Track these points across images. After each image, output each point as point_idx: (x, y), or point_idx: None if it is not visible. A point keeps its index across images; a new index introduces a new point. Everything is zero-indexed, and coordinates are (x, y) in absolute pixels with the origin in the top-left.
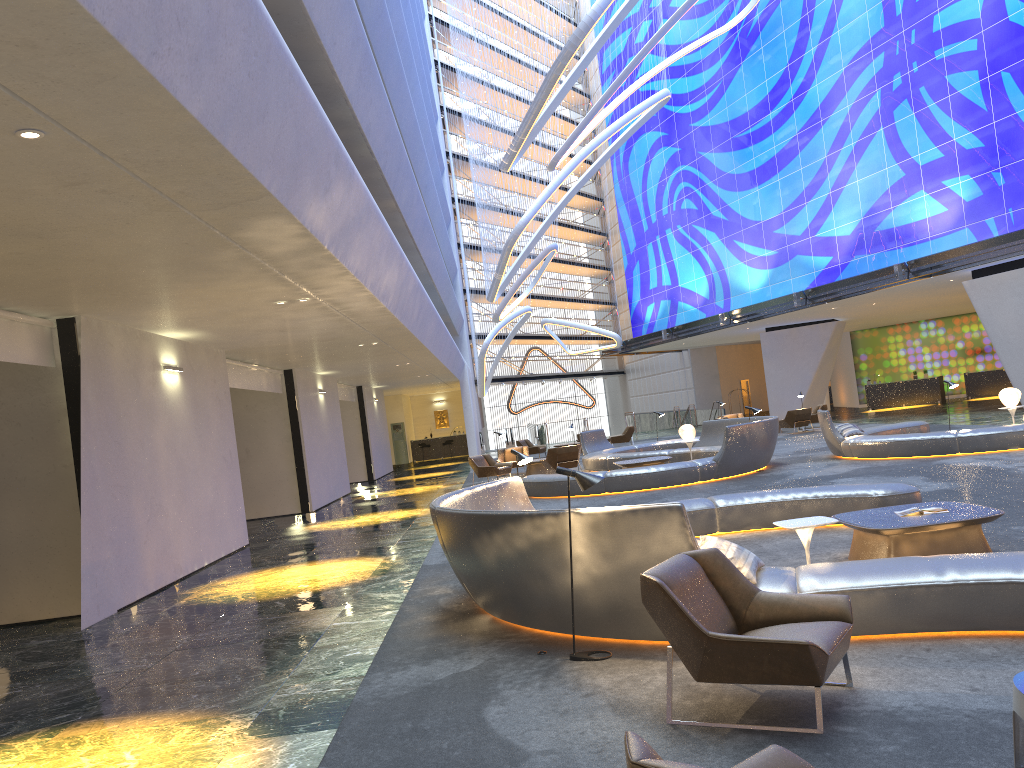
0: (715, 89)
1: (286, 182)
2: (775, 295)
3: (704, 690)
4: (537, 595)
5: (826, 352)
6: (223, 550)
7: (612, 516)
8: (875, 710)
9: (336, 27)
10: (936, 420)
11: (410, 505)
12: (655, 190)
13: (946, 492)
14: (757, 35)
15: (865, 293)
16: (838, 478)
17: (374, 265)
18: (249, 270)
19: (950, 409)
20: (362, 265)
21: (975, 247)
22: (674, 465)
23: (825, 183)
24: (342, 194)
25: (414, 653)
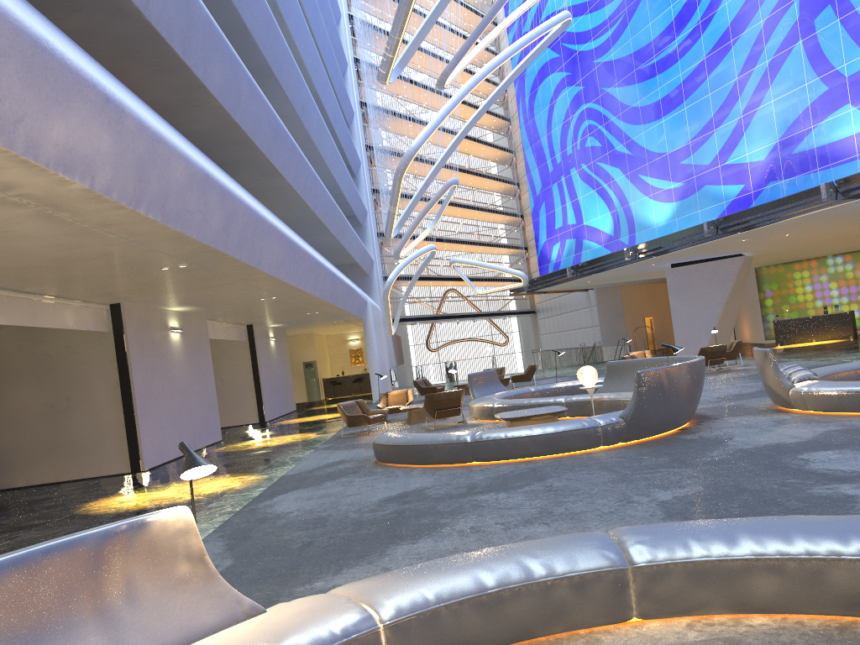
0: (618, 22)
1: None
2: (682, 228)
3: None
4: None
5: (734, 287)
6: None
7: None
8: None
9: None
10: None
11: (247, 467)
12: (559, 131)
13: None
14: None
15: (783, 220)
16: (809, 451)
17: None
18: None
19: None
20: None
21: None
22: (567, 425)
23: (736, 107)
24: None
25: None
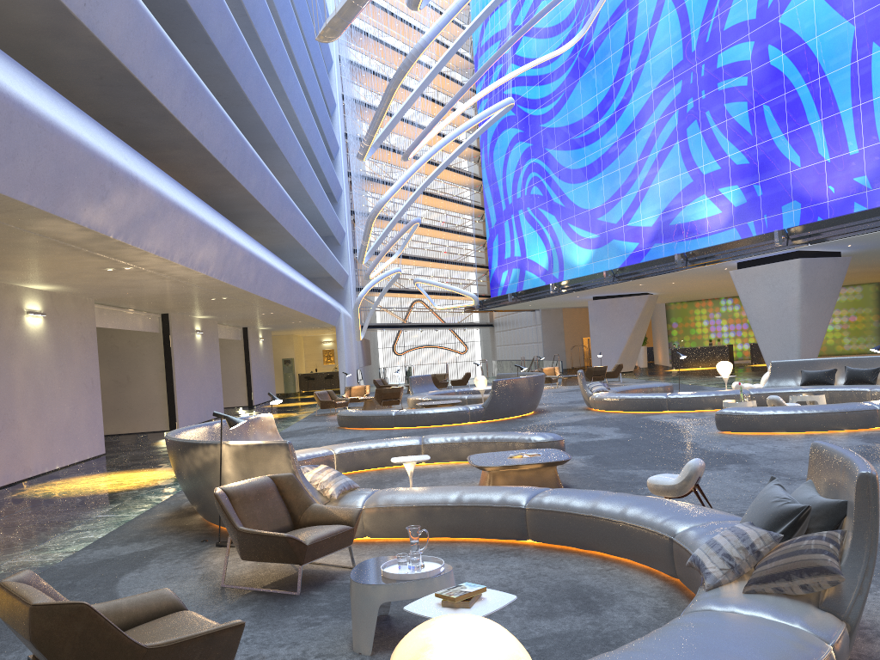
0: (559, 98)
1: (50, 197)
2: (596, 271)
3: (269, 568)
4: (210, 500)
5: (639, 319)
6: (77, 457)
7: (247, 448)
8: (347, 583)
9: (152, 65)
10: (701, 381)
11: None
12: (512, 177)
13: (613, 441)
14: (592, 57)
15: (658, 275)
16: (564, 425)
17: (181, 245)
18: (62, 249)
19: None
20: (164, 246)
21: (733, 245)
22: (450, 408)
23: (636, 182)
24: (125, 198)
25: (125, 538)
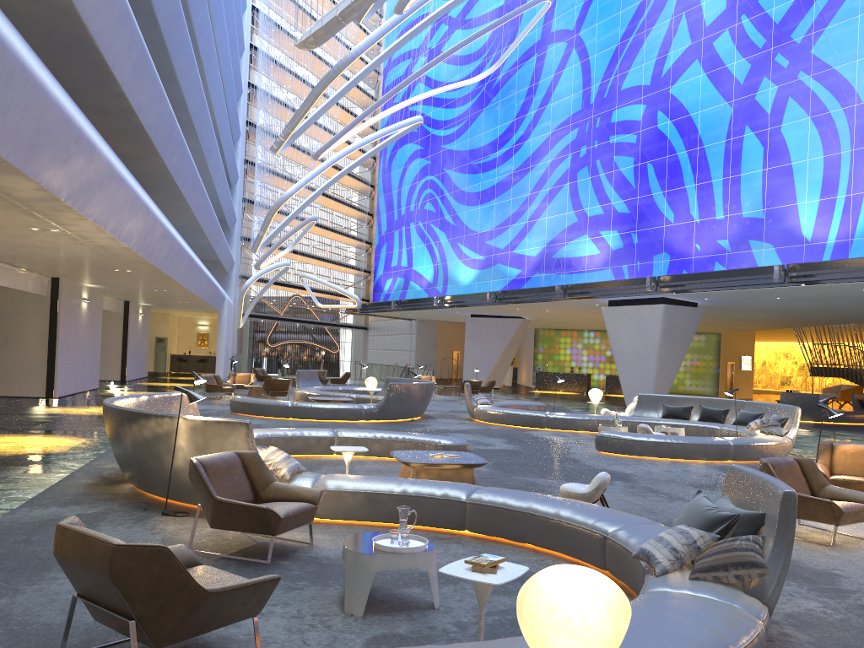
0: (463, 123)
1: (24, 155)
2: (479, 290)
3: (227, 538)
4: (154, 471)
5: (511, 341)
6: None
7: (205, 423)
8: (311, 556)
9: (113, 34)
10: (566, 405)
11: None
12: (408, 190)
13: (506, 451)
14: (498, 91)
15: (537, 302)
16: (454, 432)
17: (116, 215)
18: (2, 203)
19: (585, 399)
20: (102, 215)
21: (609, 284)
22: (346, 405)
23: (525, 214)
24: (82, 164)
25: (60, 500)
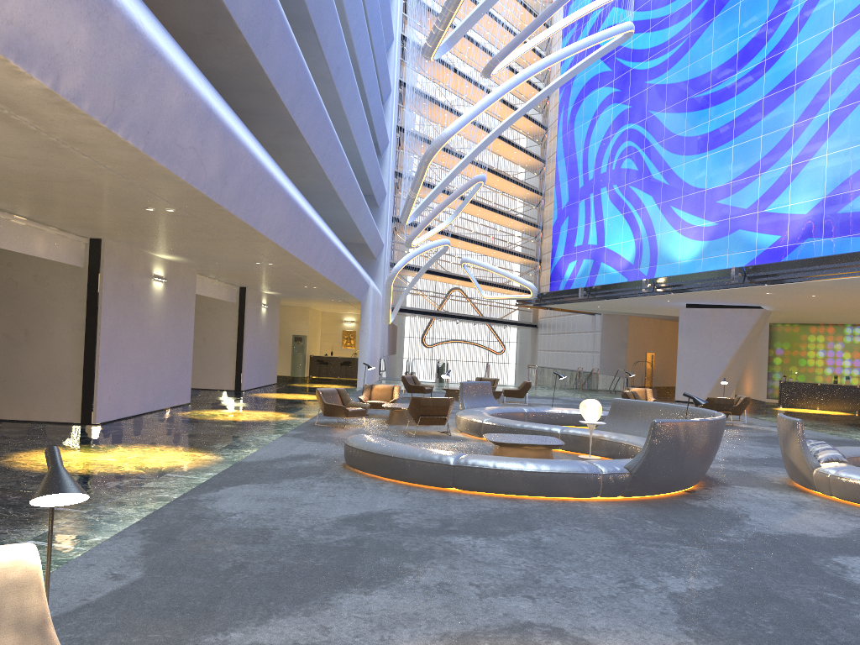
0: (679, 46)
1: None
2: (706, 269)
3: None
4: None
5: (746, 339)
6: None
7: None
8: None
9: None
10: None
11: (205, 442)
12: (597, 147)
13: None
14: None
15: (816, 280)
16: (844, 553)
17: None
18: None
19: None
20: None
21: None
22: (565, 466)
23: (787, 154)
24: None
25: None
